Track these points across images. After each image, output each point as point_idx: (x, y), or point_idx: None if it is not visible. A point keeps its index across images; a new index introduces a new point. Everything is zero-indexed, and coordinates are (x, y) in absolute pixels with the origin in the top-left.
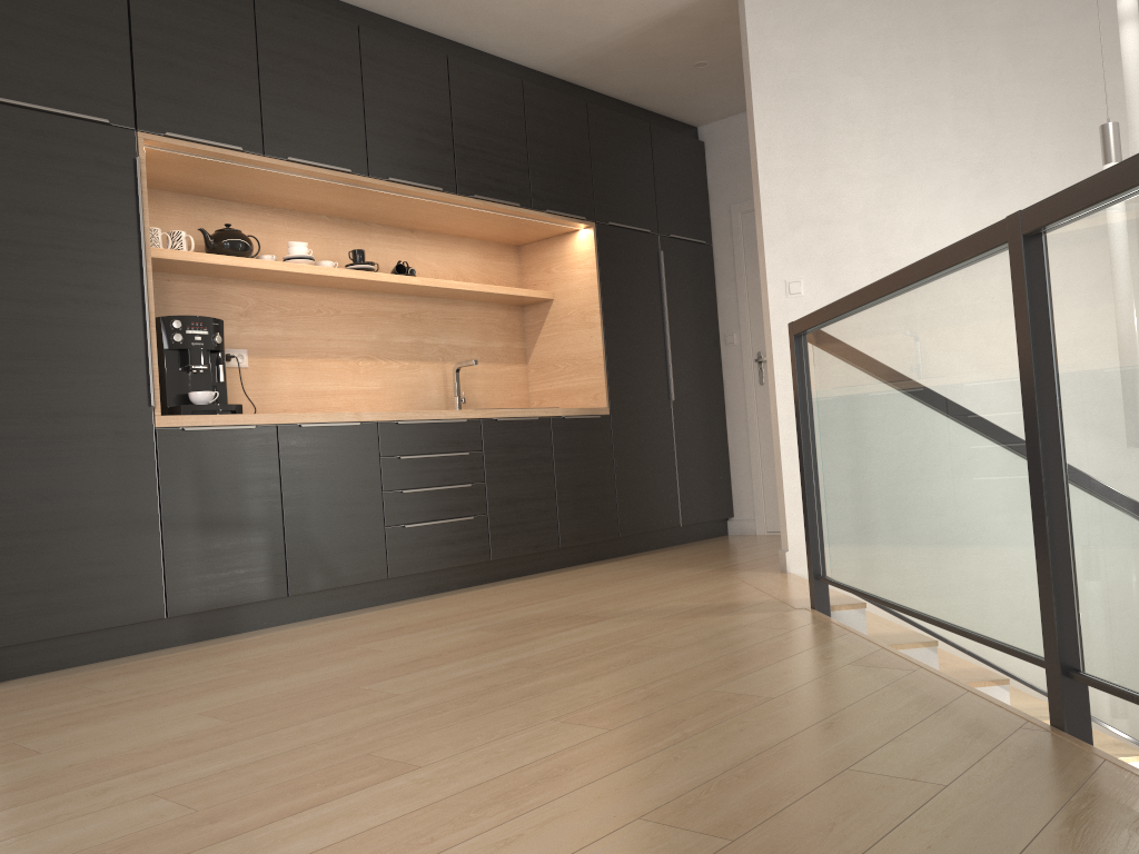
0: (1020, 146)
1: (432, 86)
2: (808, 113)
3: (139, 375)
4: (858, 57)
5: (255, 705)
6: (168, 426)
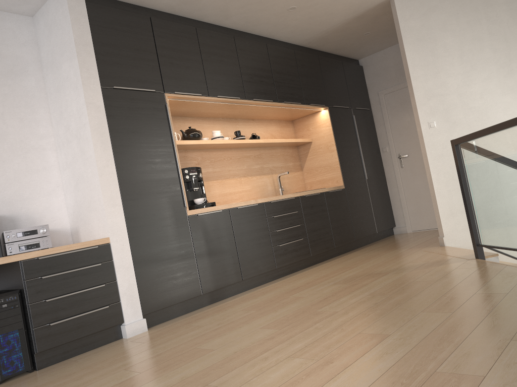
0: None
1: (262, 57)
2: (428, 50)
3: (179, 194)
4: (446, 23)
5: (280, 322)
6: (192, 214)
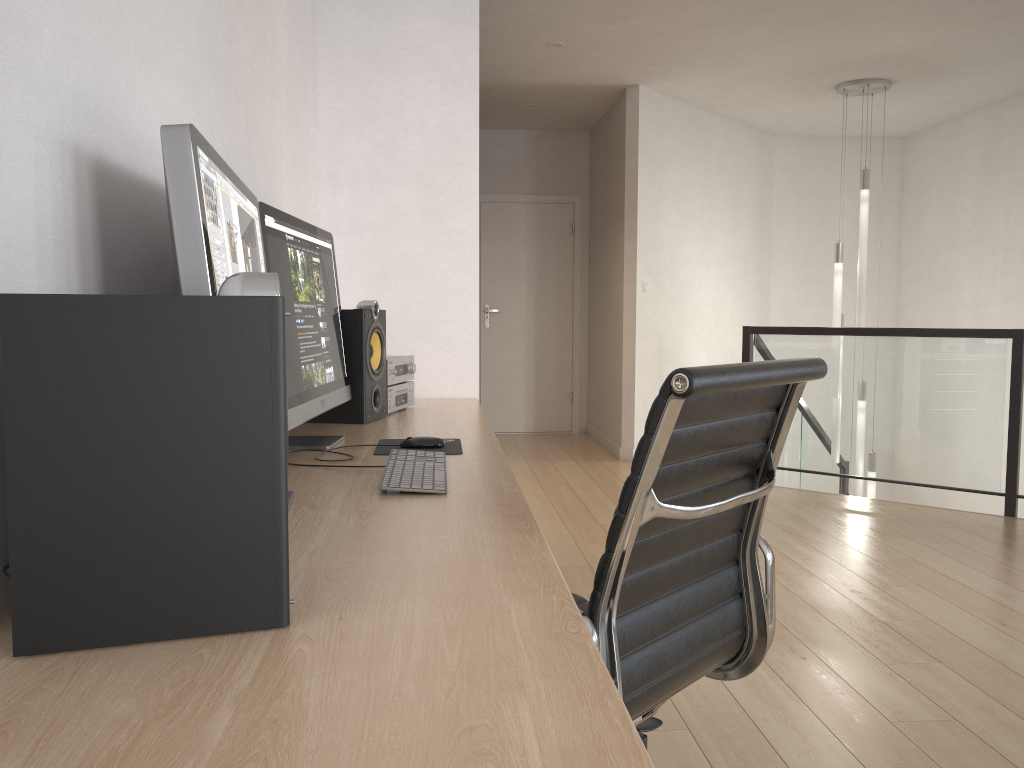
0: (718, 220)
1: None
2: (656, 181)
3: None
4: (674, 151)
5: None
6: None
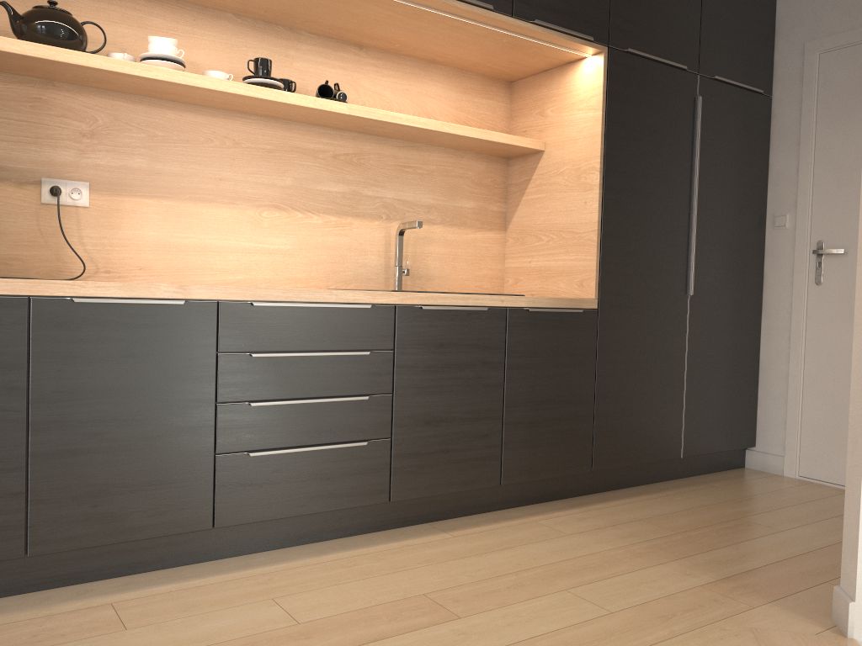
0: None
1: None
2: None
3: None
4: None
5: None
6: None
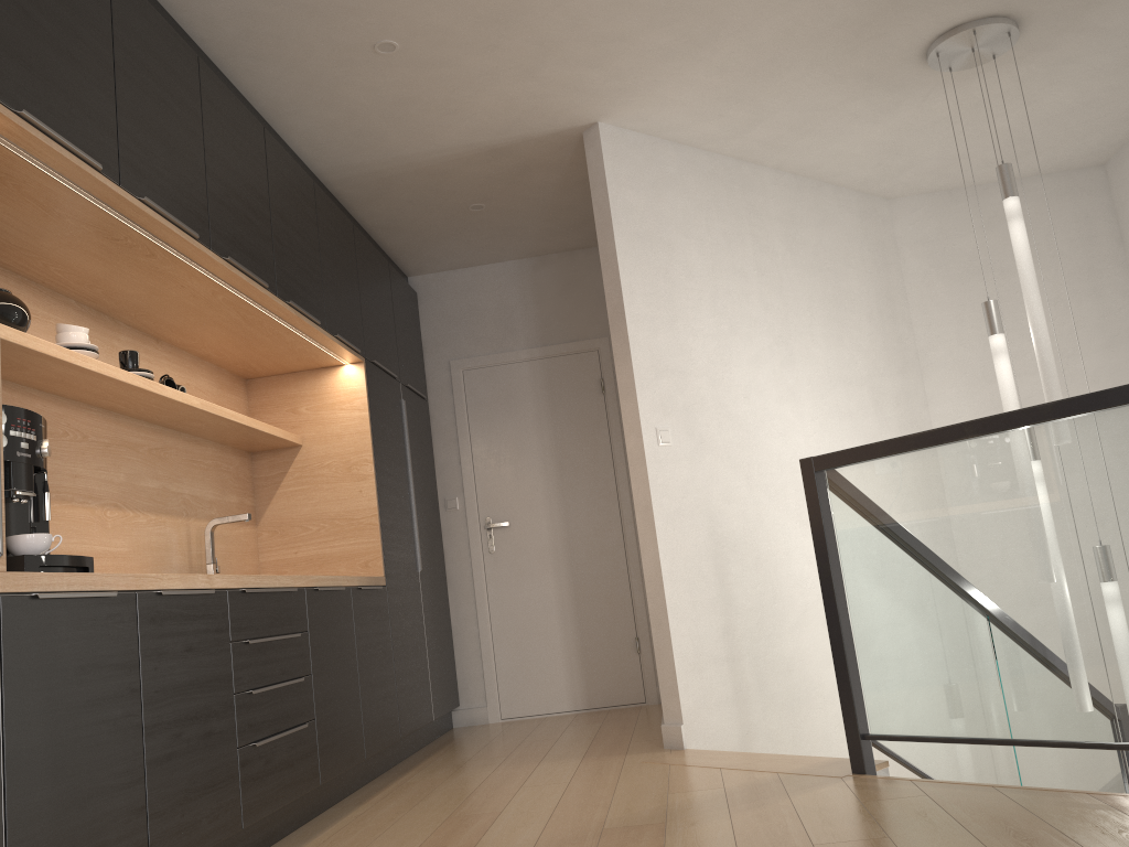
0: (802, 324)
1: (254, 157)
2: (658, 265)
3: None
4: (690, 221)
5: None
6: (15, 591)
